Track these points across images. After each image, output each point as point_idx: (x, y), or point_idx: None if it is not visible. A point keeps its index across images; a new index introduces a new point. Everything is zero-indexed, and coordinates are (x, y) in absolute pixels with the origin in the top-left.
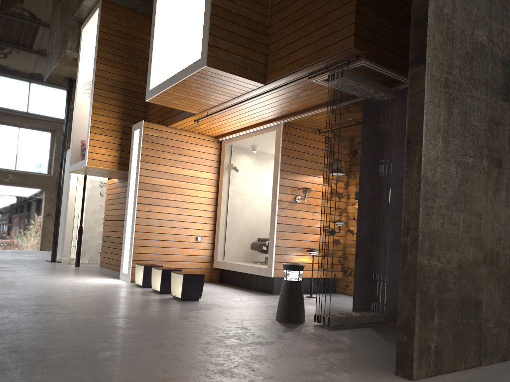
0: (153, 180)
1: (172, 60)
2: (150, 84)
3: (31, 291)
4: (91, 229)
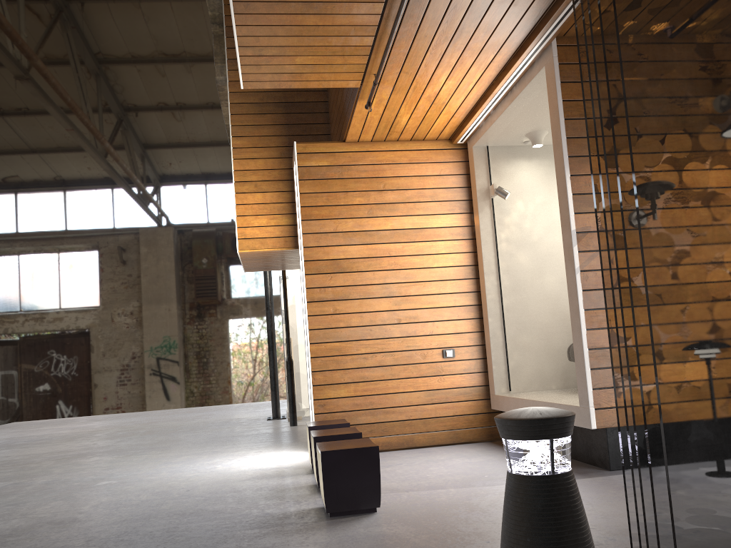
0: (333, 251)
1: None
2: None
3: (77, 504)
4: None
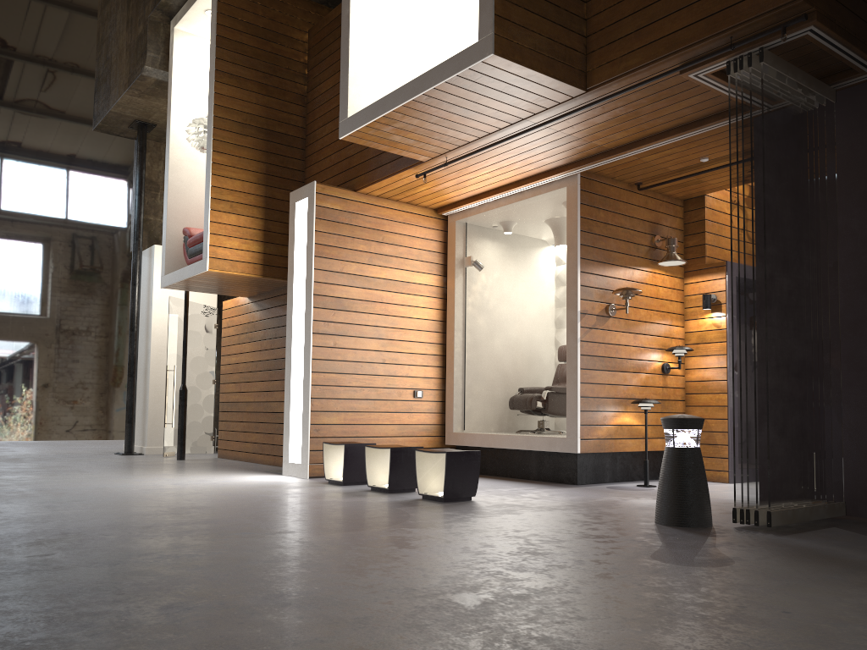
0: (338, 290)
1: (382, 63)
2: (349, 107)
3: (160, 500)
4: (195, 391)
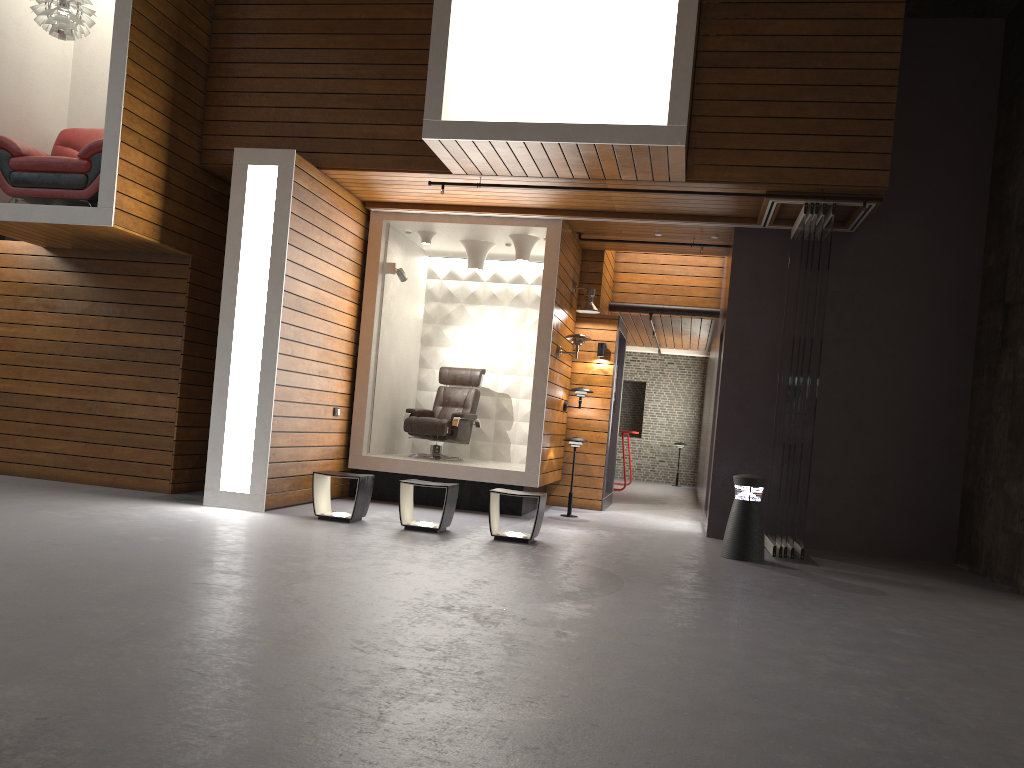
0: (299, 287)
1: (459, 62)
2: (442, 108)
3: (287, 554)
4: None
